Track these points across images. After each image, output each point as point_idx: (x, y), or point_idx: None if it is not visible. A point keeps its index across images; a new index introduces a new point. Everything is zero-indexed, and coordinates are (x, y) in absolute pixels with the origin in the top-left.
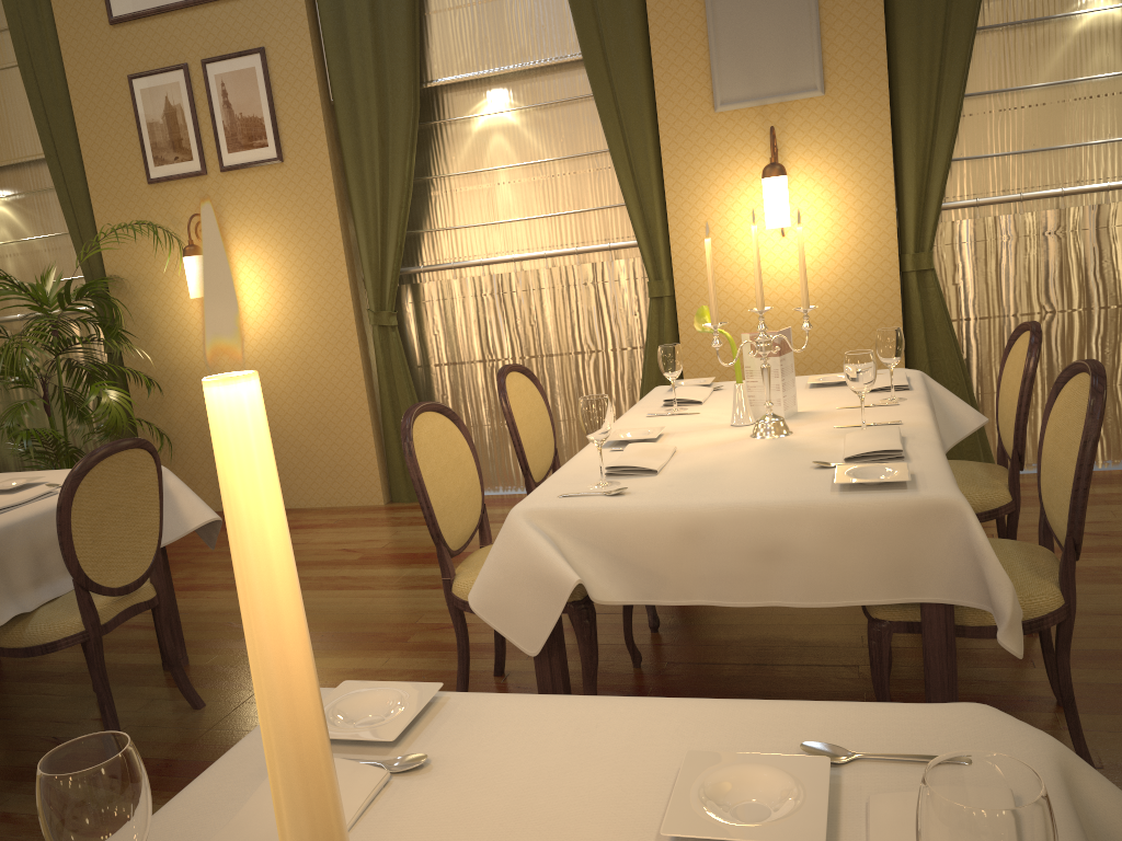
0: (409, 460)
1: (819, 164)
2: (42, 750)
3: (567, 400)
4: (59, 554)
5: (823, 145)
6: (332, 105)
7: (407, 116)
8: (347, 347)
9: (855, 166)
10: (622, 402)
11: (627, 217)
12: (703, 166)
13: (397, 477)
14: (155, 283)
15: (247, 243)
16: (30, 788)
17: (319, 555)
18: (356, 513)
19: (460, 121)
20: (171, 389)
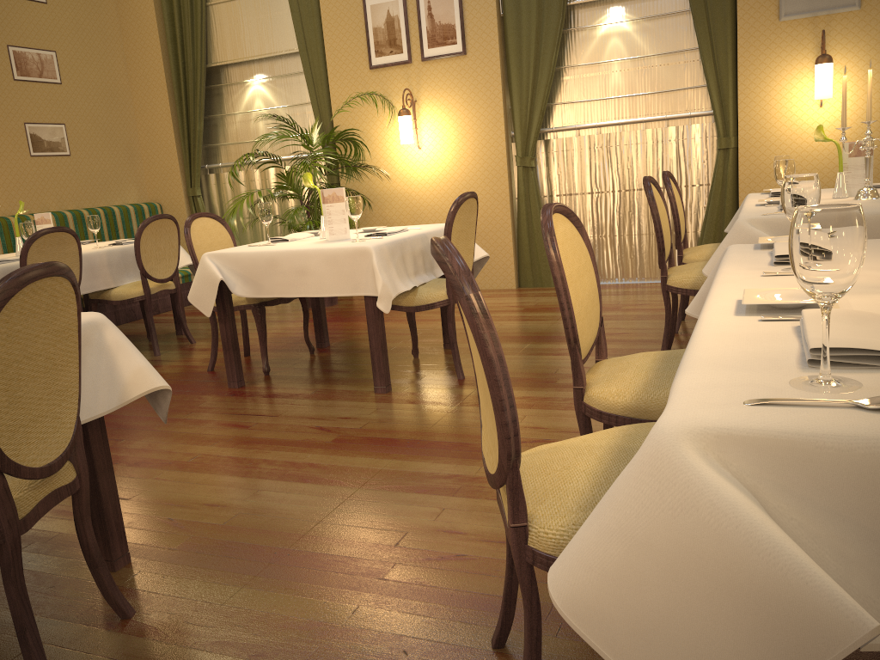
0: (652, 203)
1: (851, 57)
2: (404, 374)
3: (649, 220)
4: (421, 261)
5: (855, 44)
6: (501, 17)
7: (556, 24)
8: (499, 181)
9: (877, 59)
10: (689, 222)
11: (703, 95)
12: (767, 59)
13: (525, 270)
14: (367, 136)
15: (435, 110)
16: (415, 385)
17: (494, 308)
18: (499, 291)
19: (589, 28)
20: (372, 208)
